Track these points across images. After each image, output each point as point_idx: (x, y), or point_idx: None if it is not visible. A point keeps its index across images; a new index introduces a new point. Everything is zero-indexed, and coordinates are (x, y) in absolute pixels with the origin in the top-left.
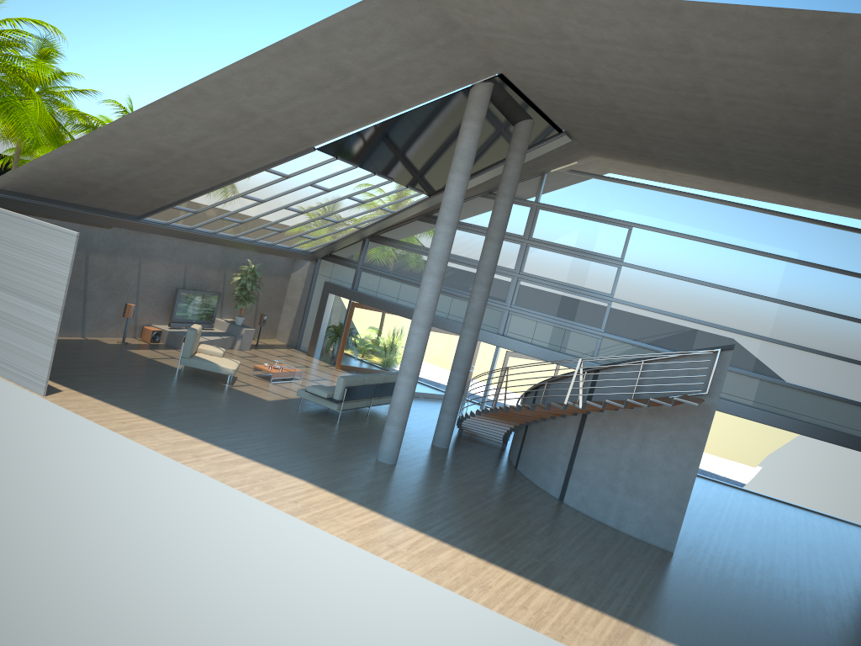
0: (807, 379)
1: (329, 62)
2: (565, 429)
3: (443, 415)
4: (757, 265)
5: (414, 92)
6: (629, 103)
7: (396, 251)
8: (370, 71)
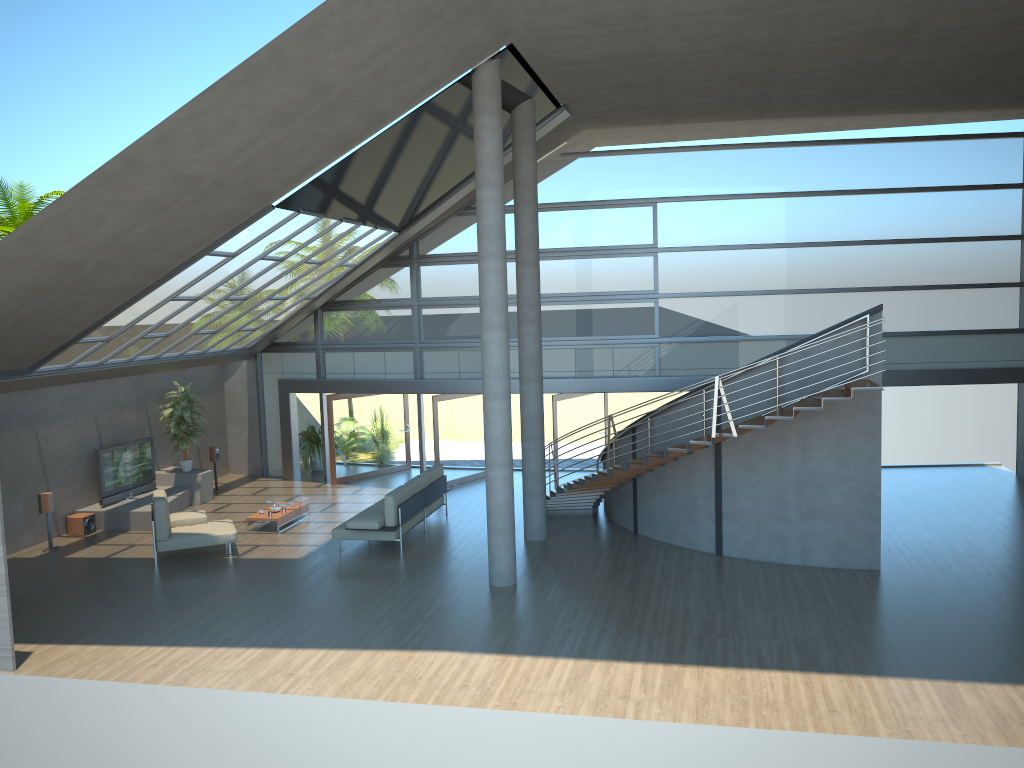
0: (899, 322)
1: (307, 76)
2: (696, 467)
3: (530, 500)
4: (810, 208)
5: (405, 94)
6: (675, 45)
7: (364, 315)
8: (357, 77)
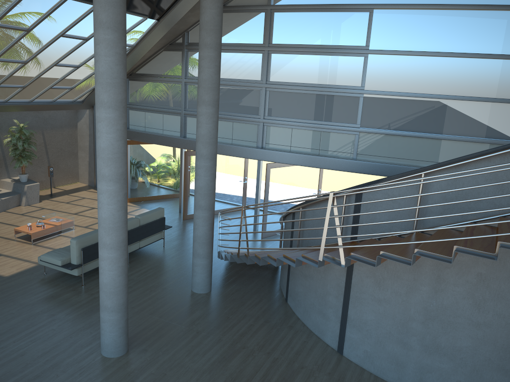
0: None
1: None
2: (331, 266)
3: (196, 259)
4: None
5: None
6: None
7: (152, 85)
8: None
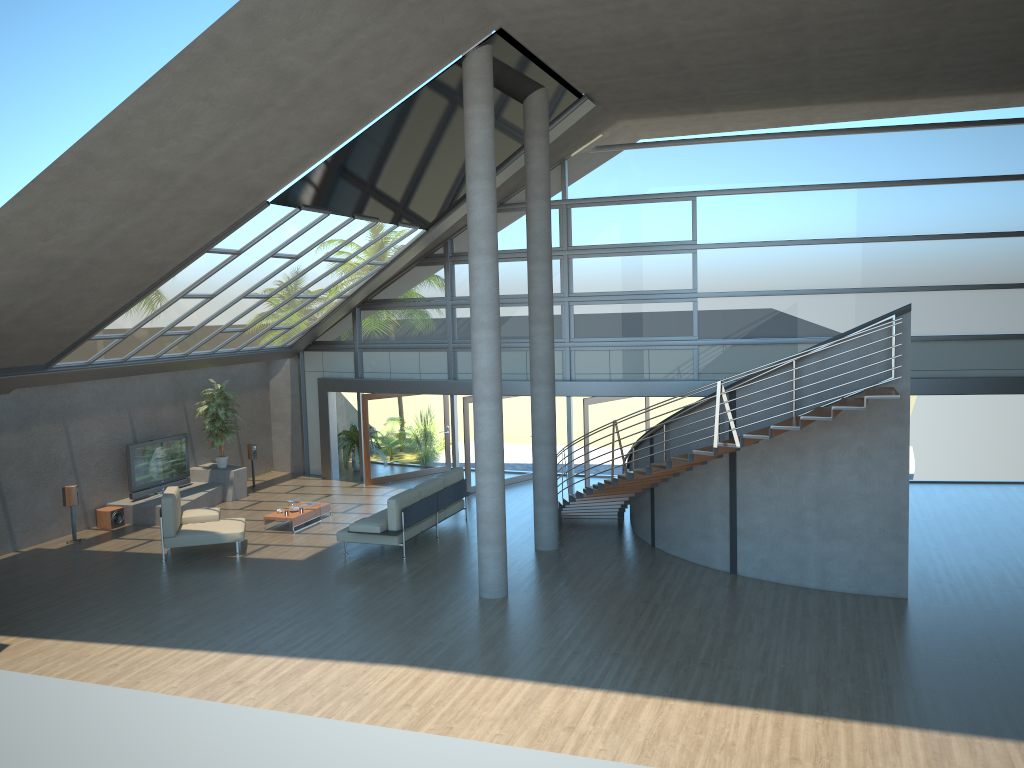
0: (964, 324)
1: (264, 66)
2: (710, 478)
3: (540, 508)
4: (864, 201)
5: (388, 84)
6: (681, 25)
7: (400, 314)
8: (324, 66)
